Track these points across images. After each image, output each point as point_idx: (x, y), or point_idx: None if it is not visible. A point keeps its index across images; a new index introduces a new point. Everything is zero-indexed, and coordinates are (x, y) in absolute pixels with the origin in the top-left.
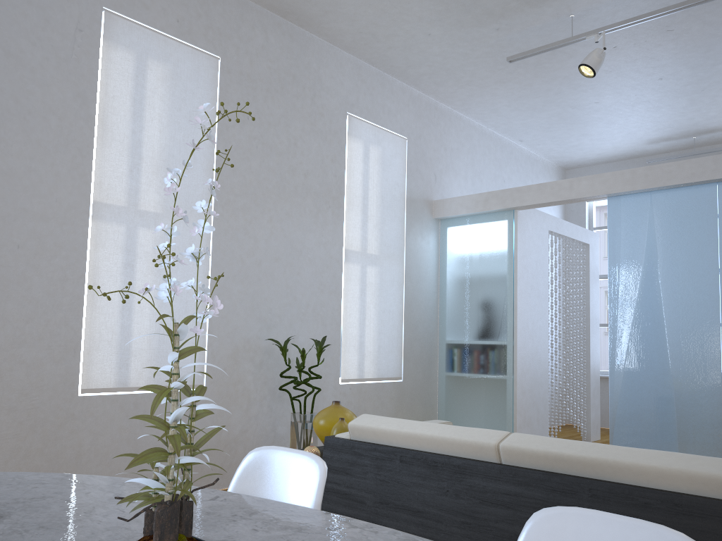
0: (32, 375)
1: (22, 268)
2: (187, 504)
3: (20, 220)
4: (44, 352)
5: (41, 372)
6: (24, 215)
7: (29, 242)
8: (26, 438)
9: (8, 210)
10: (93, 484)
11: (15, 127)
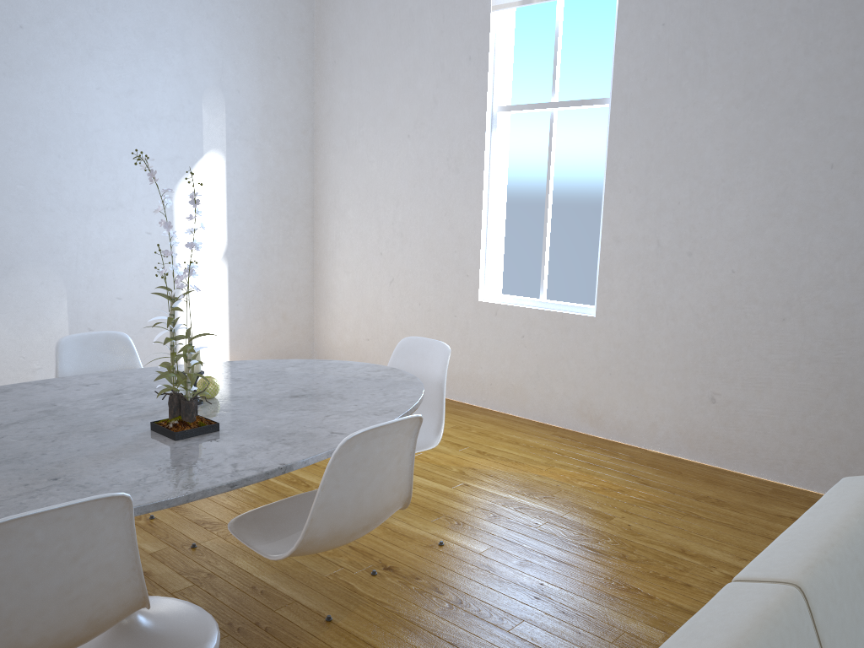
0: (840, 323)
1: (835, 193)
2: (181, 401)
3: (835, 133)
4: (856, 297)
5: (851, 321)
6: (841, 125)
7: (846, 159)
8: (828, 396)
9: (821, 123)
10: (384, 404)
11: (836, 13)
